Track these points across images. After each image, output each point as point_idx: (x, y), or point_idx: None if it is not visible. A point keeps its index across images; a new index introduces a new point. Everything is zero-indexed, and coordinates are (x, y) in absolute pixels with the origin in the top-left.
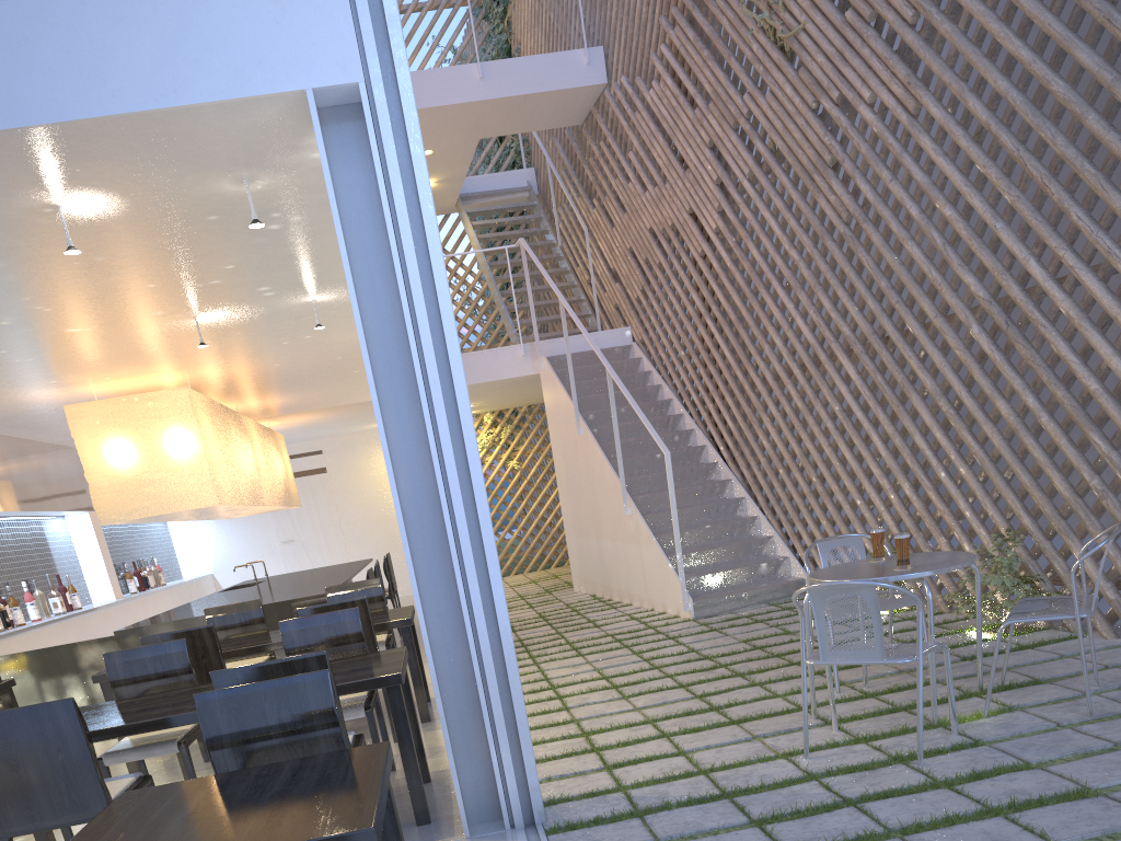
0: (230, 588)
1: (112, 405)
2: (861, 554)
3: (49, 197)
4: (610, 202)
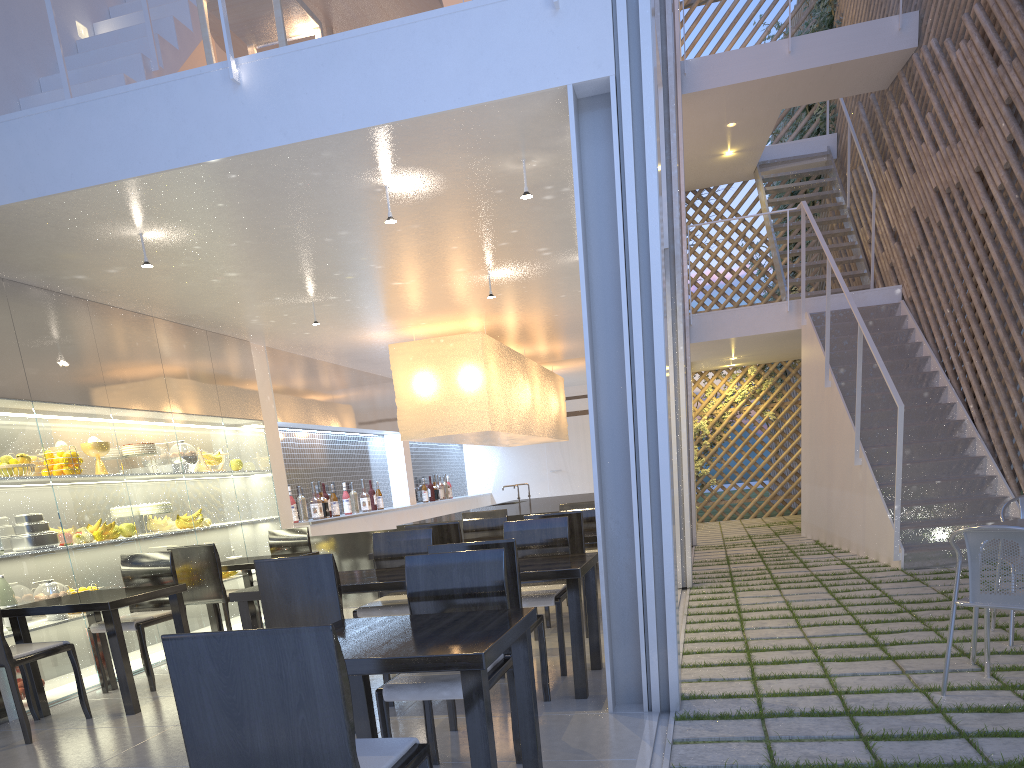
0: (498, 504)
1: (423, 345)
2: None
3: (379, 180)
4: (901, 163)
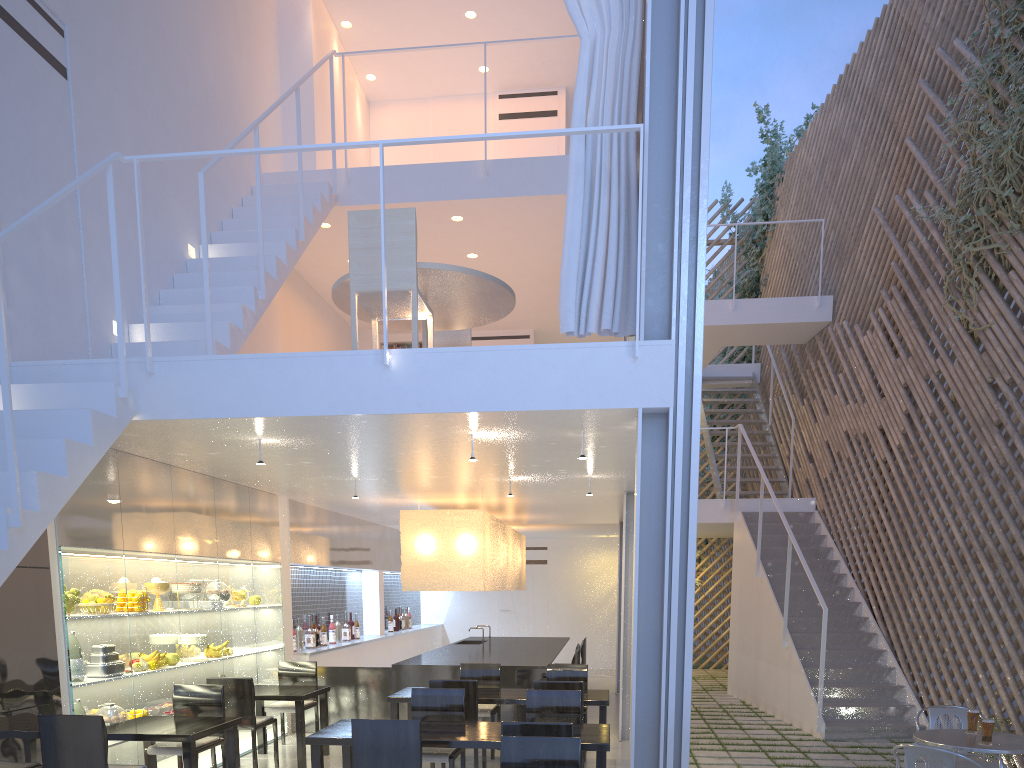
0: (461, 641)
1: (431, 514)
2: (963, 723)
3: (470, 431)
4: (817, 404)
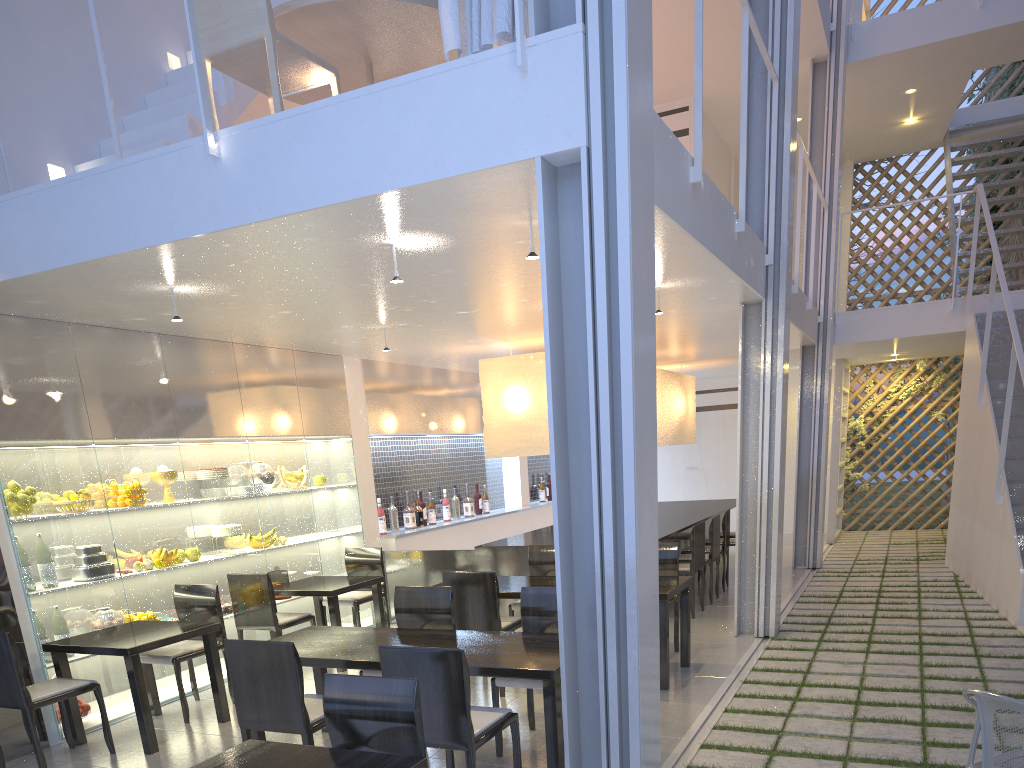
0: None
1: (512, 361)
2: None
3: (382, 240)
4: None
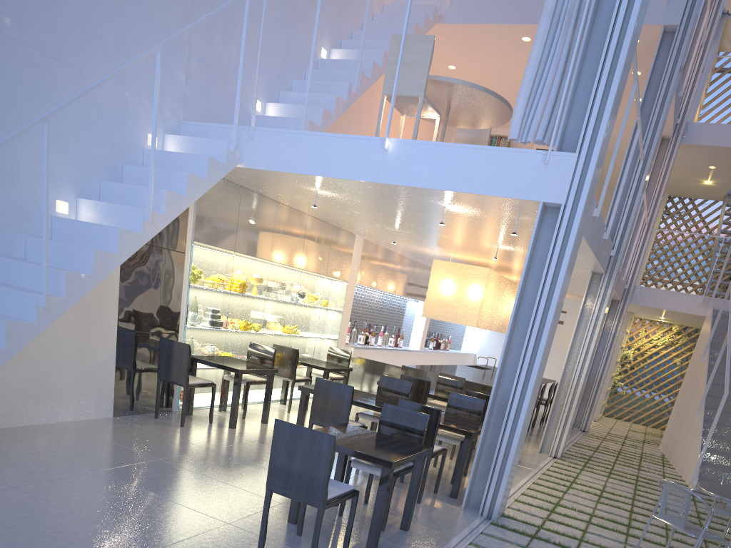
0: (473, 365)
1: (453, 266)
2: None
3: (442, 204)
4: None
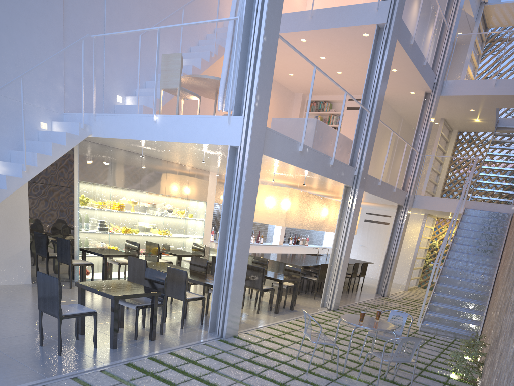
0: (313, 254)
1: (269, 187)
2: (403, 320)
3: (200, 150)
4: None
